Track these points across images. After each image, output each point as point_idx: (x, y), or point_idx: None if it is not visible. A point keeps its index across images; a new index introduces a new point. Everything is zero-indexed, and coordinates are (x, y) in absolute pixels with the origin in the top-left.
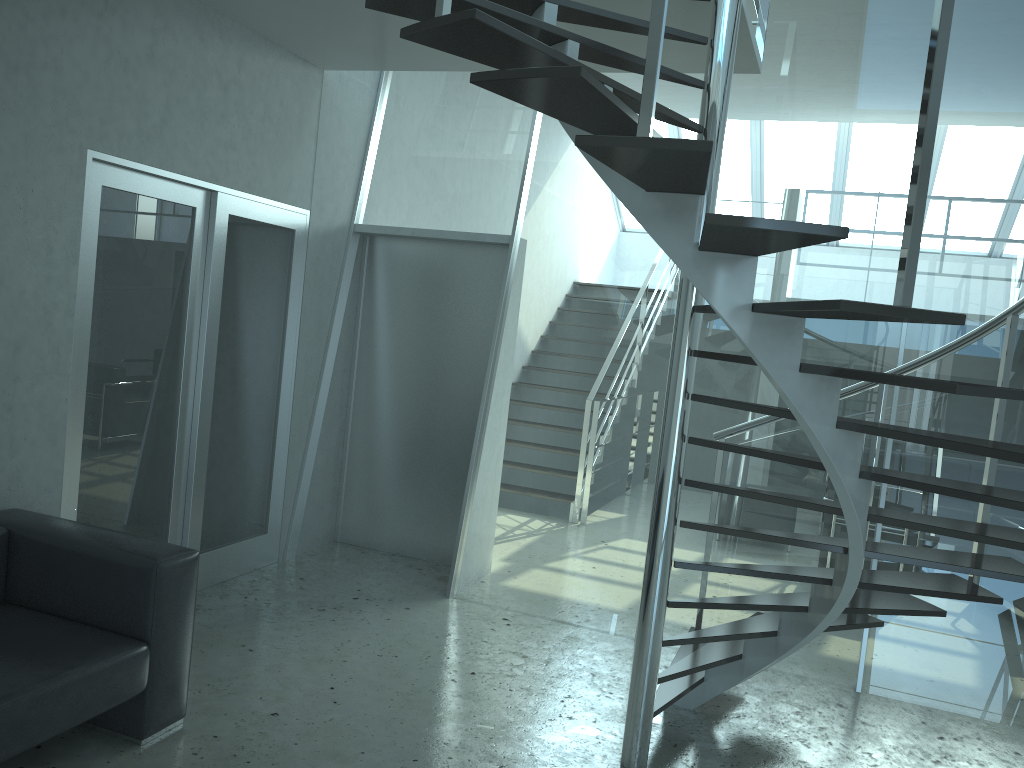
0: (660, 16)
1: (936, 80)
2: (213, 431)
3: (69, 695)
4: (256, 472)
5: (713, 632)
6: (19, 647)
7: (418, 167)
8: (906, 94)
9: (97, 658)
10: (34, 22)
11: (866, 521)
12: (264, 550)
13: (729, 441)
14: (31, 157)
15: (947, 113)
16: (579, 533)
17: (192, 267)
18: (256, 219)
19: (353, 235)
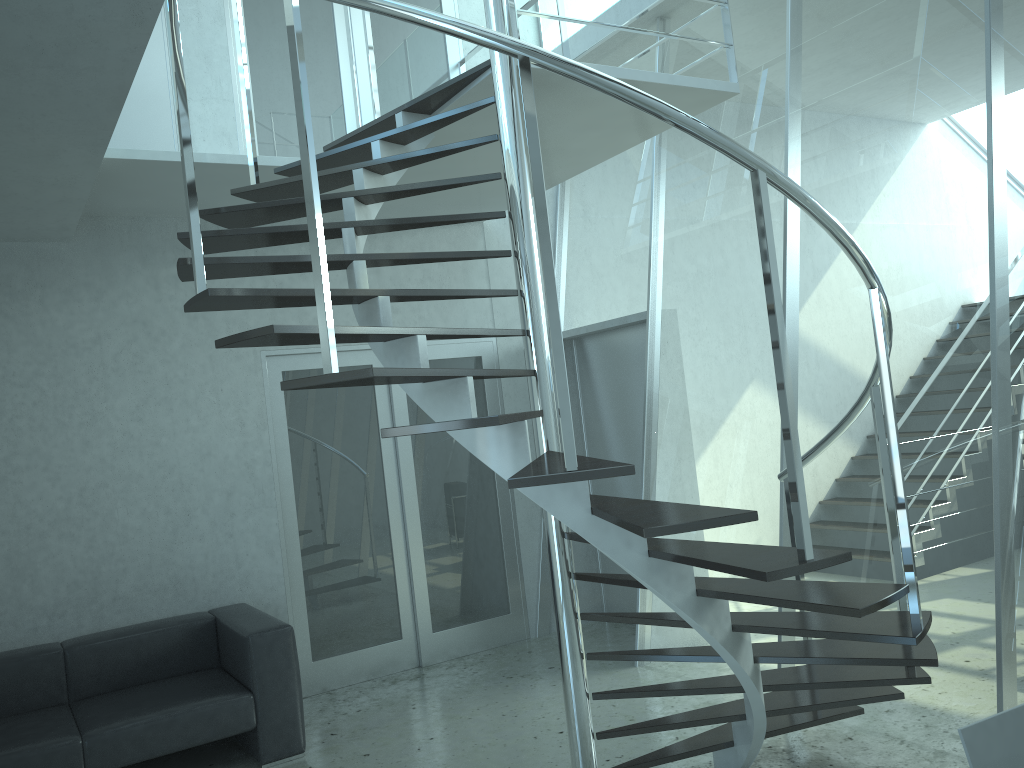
0: (188, 211)
1: (306, 187)
2: (426, 532)
3: (178, 724)
4: (485, 561)
5: (666, 687)
6: (177, 693)
7: (584, 271)
8: (958, 28)
9: (206, 701)
10: None
11: (643, 557)
12: (509, 628)
13: (835, 477)
14: (217, 369)
15: (1005, 30)
16: None
17: (378, 409)
18: (433, 358)
19: None
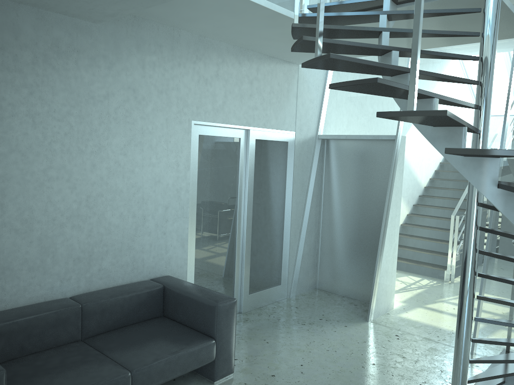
0: (416, 48)
1: None
2: (252, 238)
3: (181, 360)
4: (274, 256)
5: (504, 357)
6: (164, 337)
7: (348, 104)
8: None
9: (193, 345)
10: (167, 71)
11: None
12: (279, 292)
13: None
14: (169, 127)
15: None
16: (437, 292)
17: (240, 165)
18: (268, 139)
19: (317, 140)
